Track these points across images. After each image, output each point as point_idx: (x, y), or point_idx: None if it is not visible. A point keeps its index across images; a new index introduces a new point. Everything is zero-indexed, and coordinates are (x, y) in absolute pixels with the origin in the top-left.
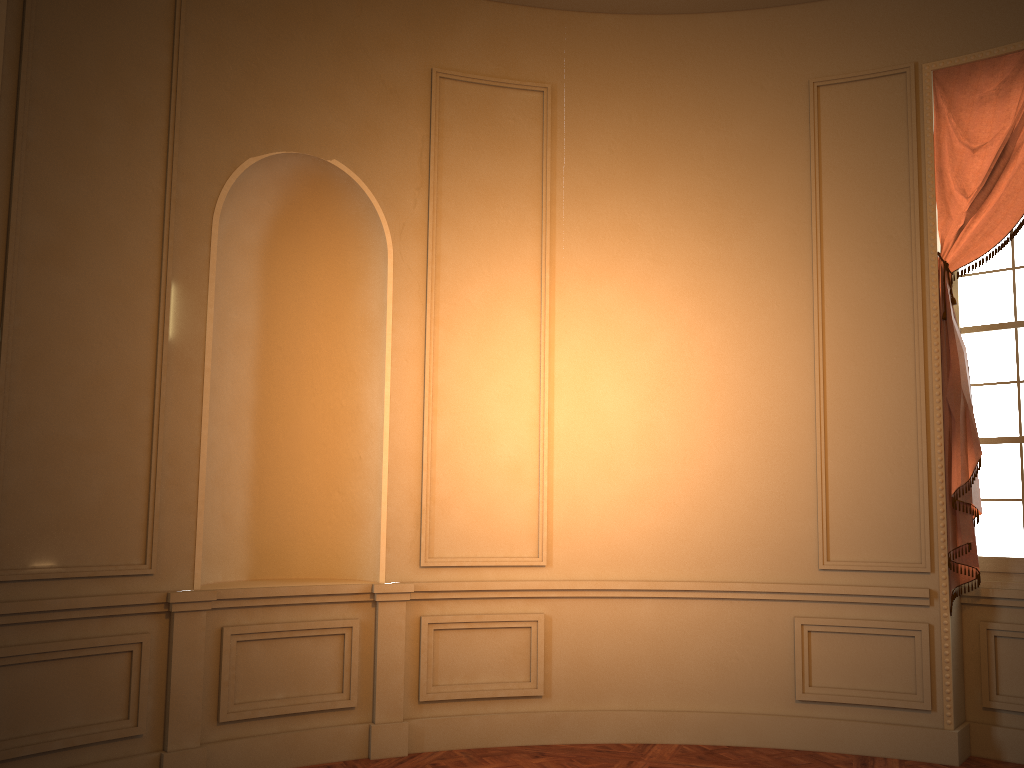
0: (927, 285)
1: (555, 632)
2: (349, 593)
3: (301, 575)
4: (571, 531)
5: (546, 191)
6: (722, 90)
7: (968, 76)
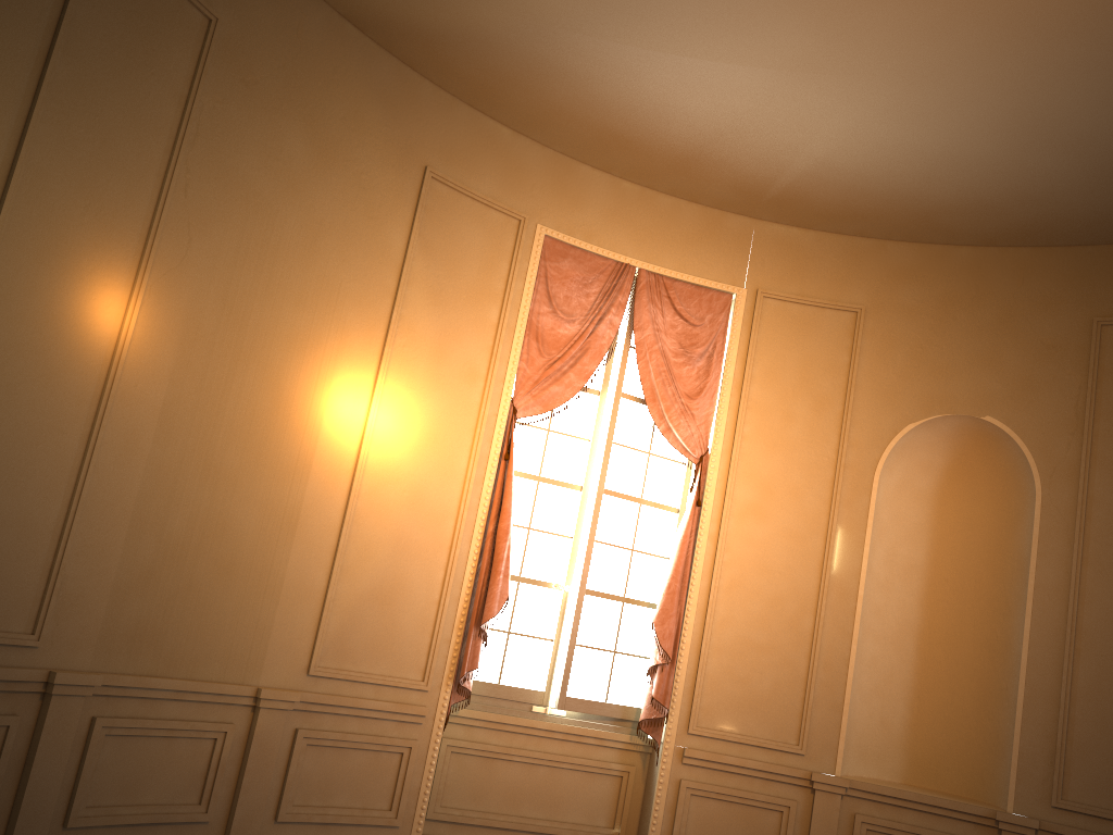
0: None
1: None
2: (973, 814)
3: (951, 790)
4: None
5: None
6: None
7: None
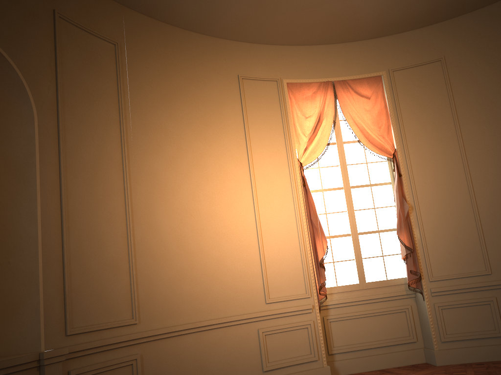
0: (295, 171)
1: (145, 364)
2: (23, 363)
3: None
4: (149, 300)
5: (121, 100)
6: (201, 69)
7: (300, 88)
